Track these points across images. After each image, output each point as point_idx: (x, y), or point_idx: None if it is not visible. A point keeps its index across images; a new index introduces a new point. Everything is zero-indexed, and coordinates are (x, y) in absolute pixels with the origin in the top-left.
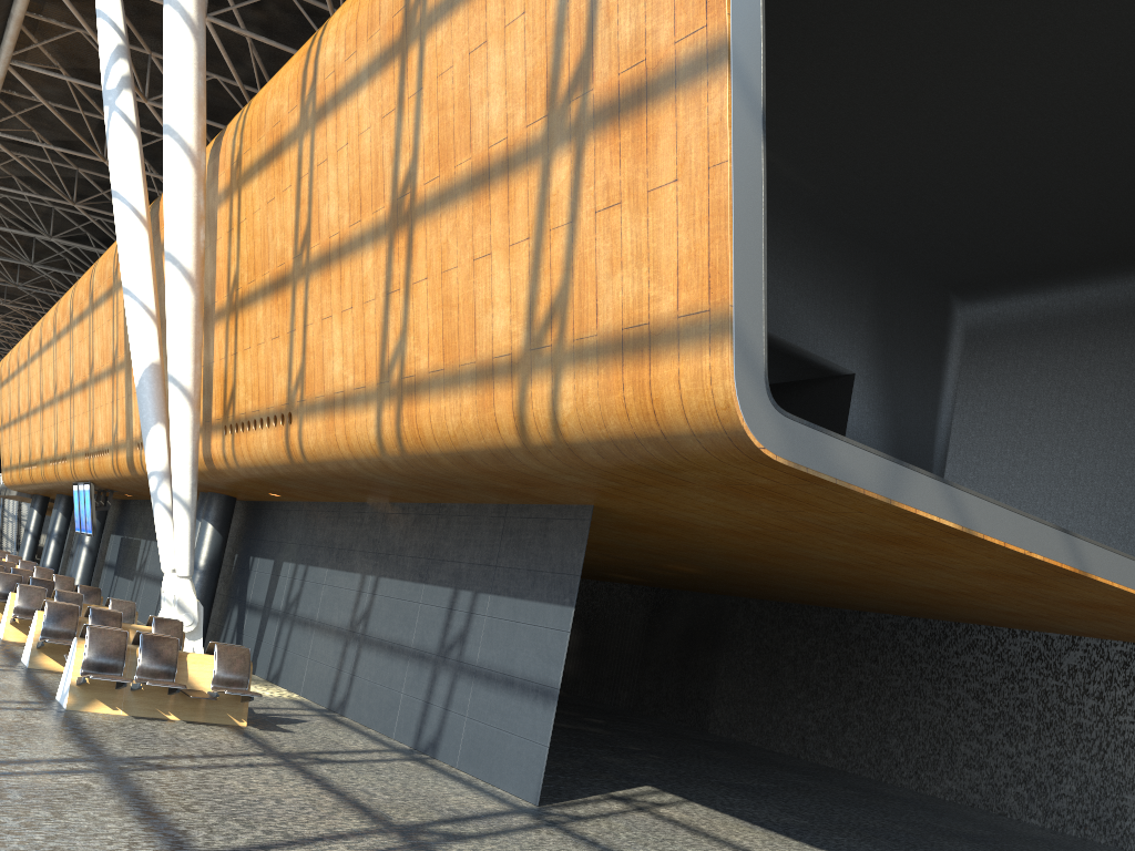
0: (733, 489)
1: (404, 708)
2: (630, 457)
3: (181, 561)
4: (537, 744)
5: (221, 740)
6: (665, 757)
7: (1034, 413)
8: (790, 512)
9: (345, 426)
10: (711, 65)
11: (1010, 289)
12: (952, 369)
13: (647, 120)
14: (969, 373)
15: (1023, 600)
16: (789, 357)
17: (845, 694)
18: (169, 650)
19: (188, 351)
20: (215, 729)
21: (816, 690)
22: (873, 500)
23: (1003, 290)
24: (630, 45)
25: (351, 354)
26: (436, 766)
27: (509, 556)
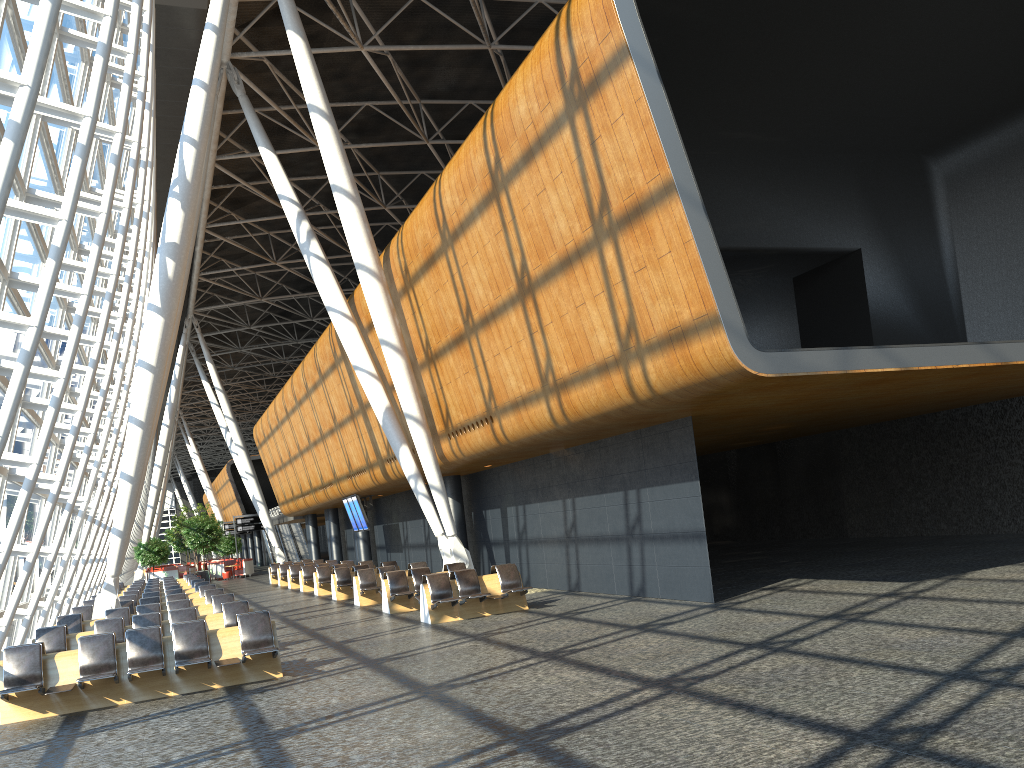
0: (760, 390)
1: (616, 574)
2: (695, 393)
3: (447, 526)
4: (702, 567)
5: (520, 617)
6: (807, 561)
7: (1014, 226)
8: (802, 388)
9: (528, 415)
10: (668, 193)
11: (967, 138)
12: (942, 212)
13: (645, 223)
14: (957, 210)
15: (1006, 380)
16: (807, 254)
17: (942, 477)
18: (472, 577)
19: (411, 395)
20: (513, 614)
21: (920, 481)
22: (836, 374)
23: (962, 140)
24: (624, 186)
25: (519, 373)
26: (647, 600)
27: (651, 461)
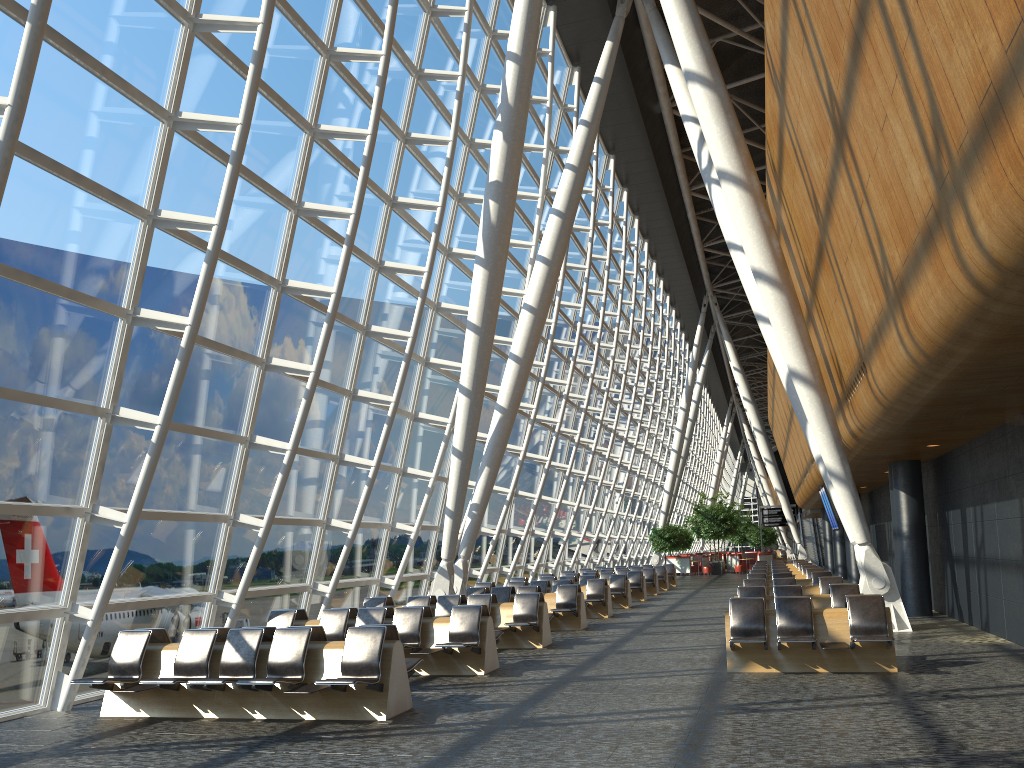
0: None
1: None
2: None
3: (854, 530)
4: None
5: (849, 686)
6: None
7: None
8: None
9: (887, 354)
10: None
11: None
12: None
13: None
14: None
15: None
16: None
17: None
18: (801, 609)
19: (796, 345)
20: (856, 677)
21: None
22: None
23: None
24: None
25: (866, 283)
26: None
27: None
